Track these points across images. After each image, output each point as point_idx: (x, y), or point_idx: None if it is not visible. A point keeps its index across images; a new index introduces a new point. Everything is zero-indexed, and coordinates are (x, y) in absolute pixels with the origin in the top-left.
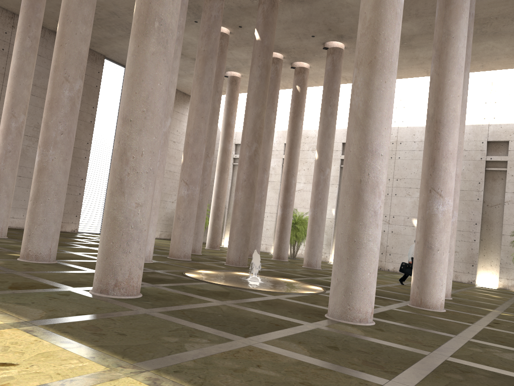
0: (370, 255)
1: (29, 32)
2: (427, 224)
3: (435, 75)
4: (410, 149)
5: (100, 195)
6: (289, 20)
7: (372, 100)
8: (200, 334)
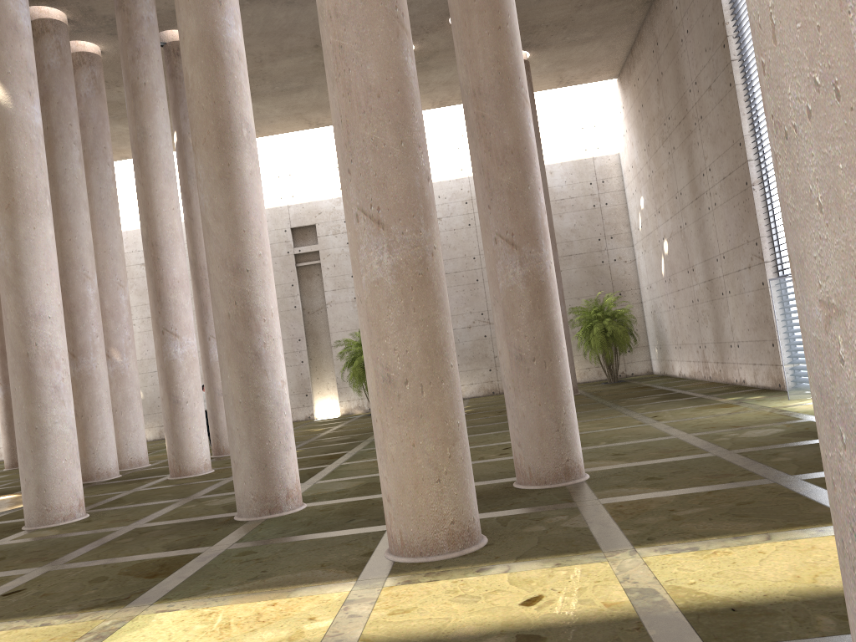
0: (60, 439)
1: None
2: (168, 374)
3: (140, 185)
4: None
5: None
6: None
7: (21, 253)
8: None
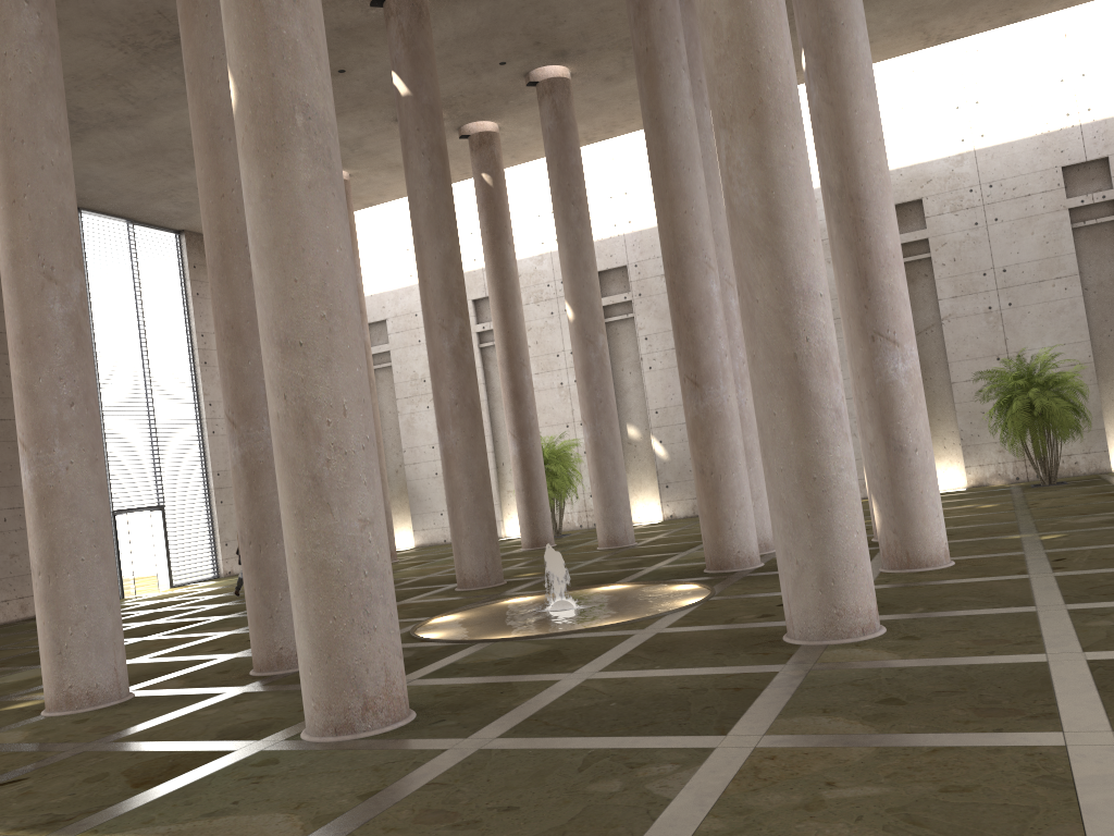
0: (848, 497)
1: None
2: (883, 404)
3: (825, 107)
4: None
5: None
6: (449, 39)
7: (776, 189)
8: (642, 757)
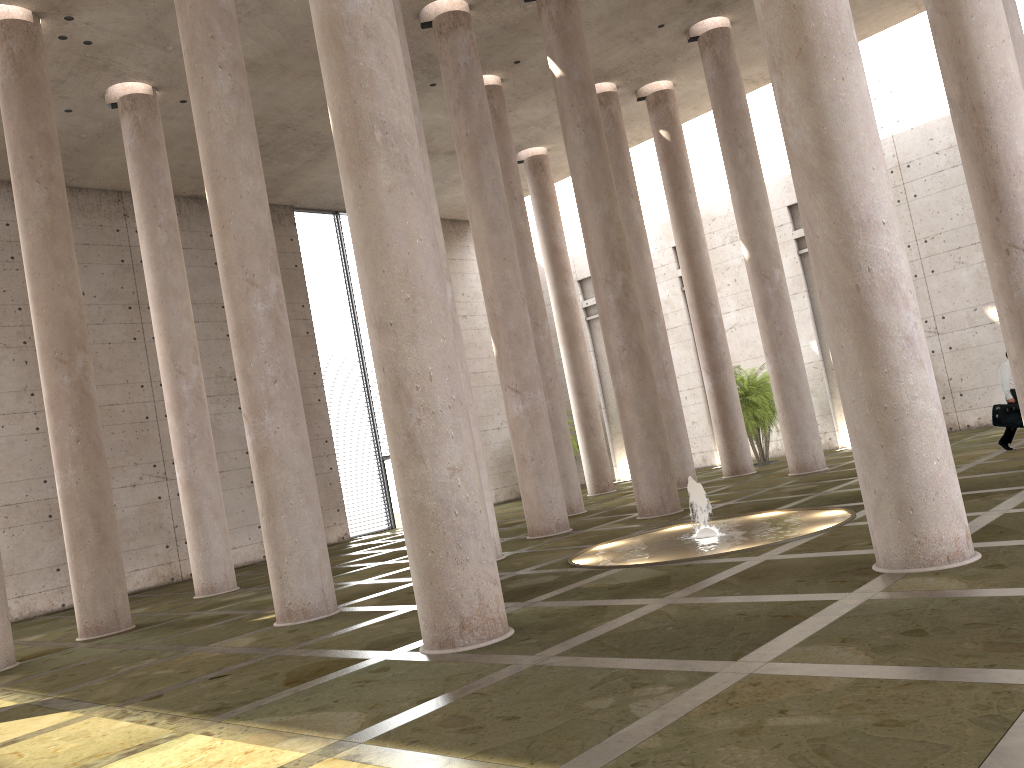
0: (925, 425)
1: (157, 217)
2: (1023, 320)
3: (939, 18)
4: (932, 170)
5: (366, 458)
6: (605, 15)
7: (827, 123)
8: (650, 679)
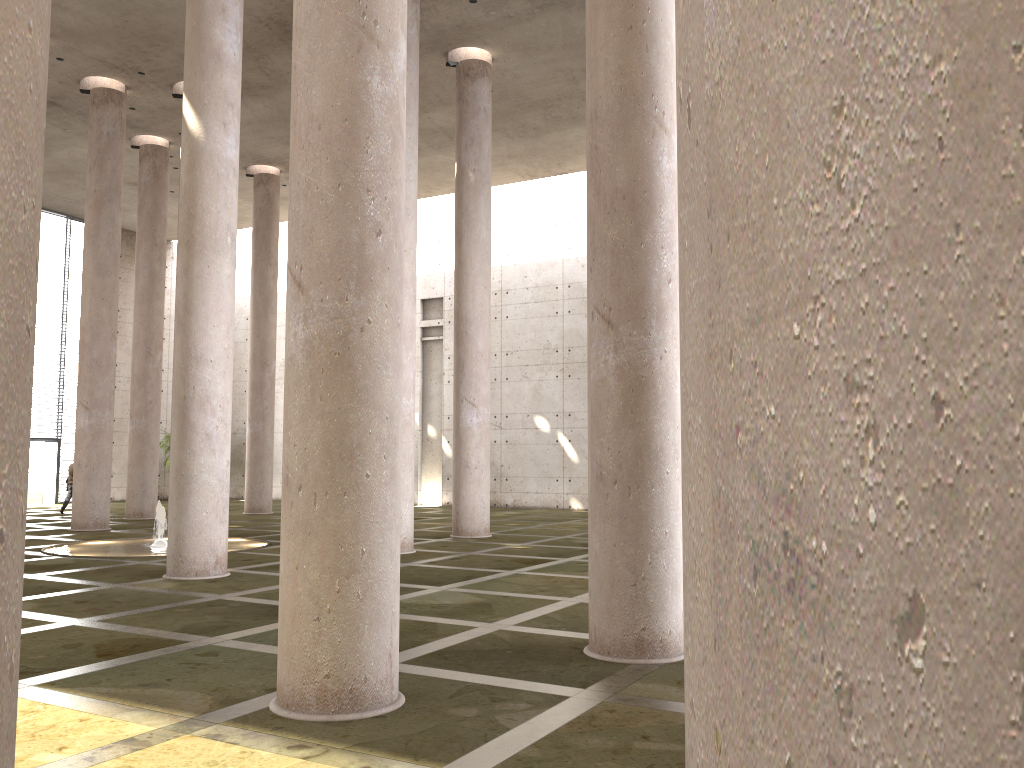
0: (204, 489)
1: None
2: None
3: None
4: (522, 300)
5: None
6: (254, 121)
7: (192, 291)
8: None
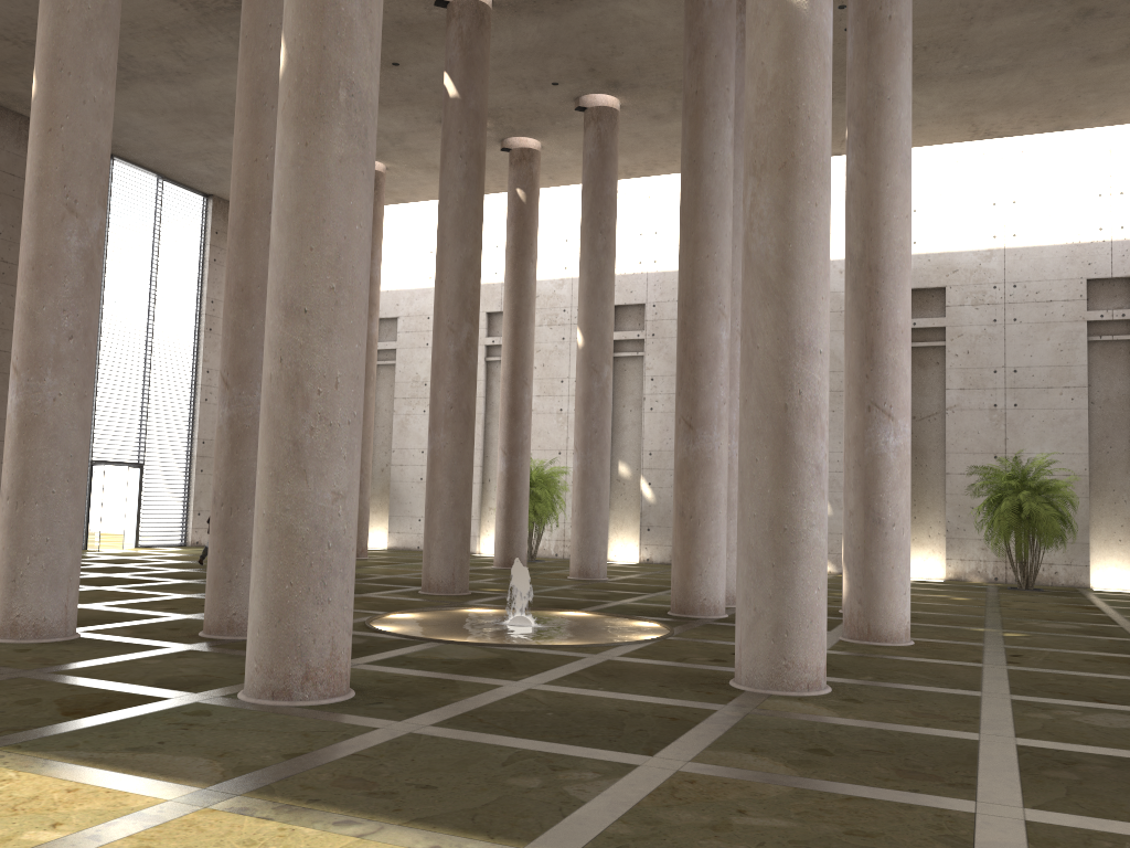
0: (815, 553)
1: None
2: (868, 475)
3: (859, 176)
4: None
5: None
6: (507, 51)
7: (794, 242)
8: (567, 763)
